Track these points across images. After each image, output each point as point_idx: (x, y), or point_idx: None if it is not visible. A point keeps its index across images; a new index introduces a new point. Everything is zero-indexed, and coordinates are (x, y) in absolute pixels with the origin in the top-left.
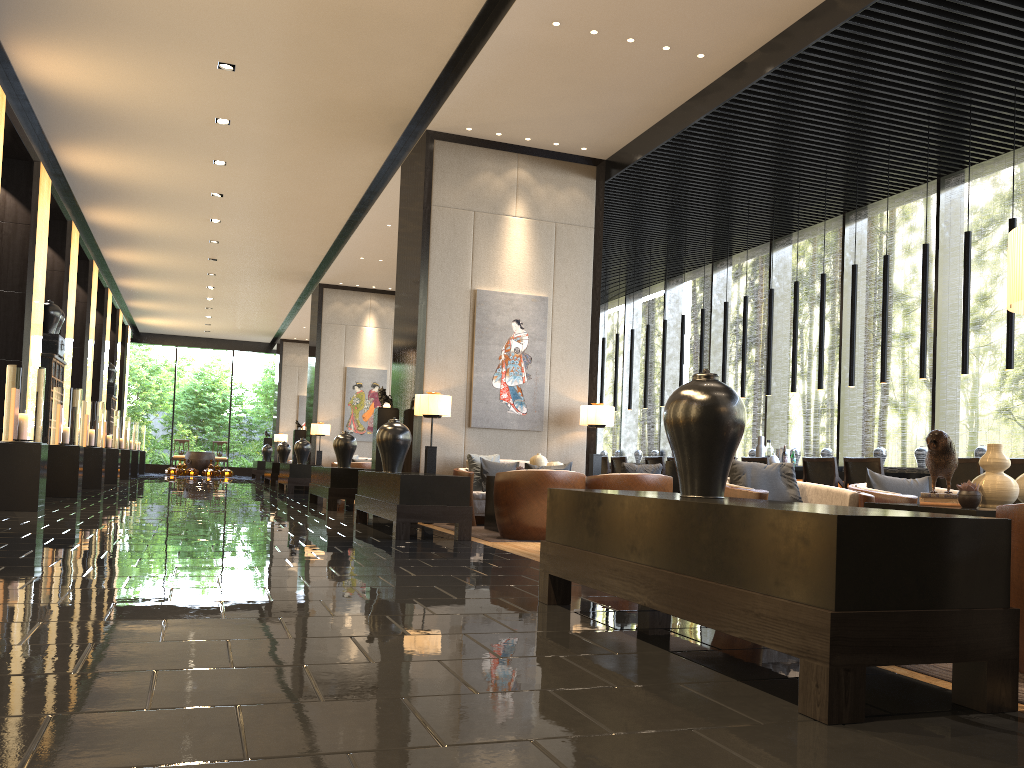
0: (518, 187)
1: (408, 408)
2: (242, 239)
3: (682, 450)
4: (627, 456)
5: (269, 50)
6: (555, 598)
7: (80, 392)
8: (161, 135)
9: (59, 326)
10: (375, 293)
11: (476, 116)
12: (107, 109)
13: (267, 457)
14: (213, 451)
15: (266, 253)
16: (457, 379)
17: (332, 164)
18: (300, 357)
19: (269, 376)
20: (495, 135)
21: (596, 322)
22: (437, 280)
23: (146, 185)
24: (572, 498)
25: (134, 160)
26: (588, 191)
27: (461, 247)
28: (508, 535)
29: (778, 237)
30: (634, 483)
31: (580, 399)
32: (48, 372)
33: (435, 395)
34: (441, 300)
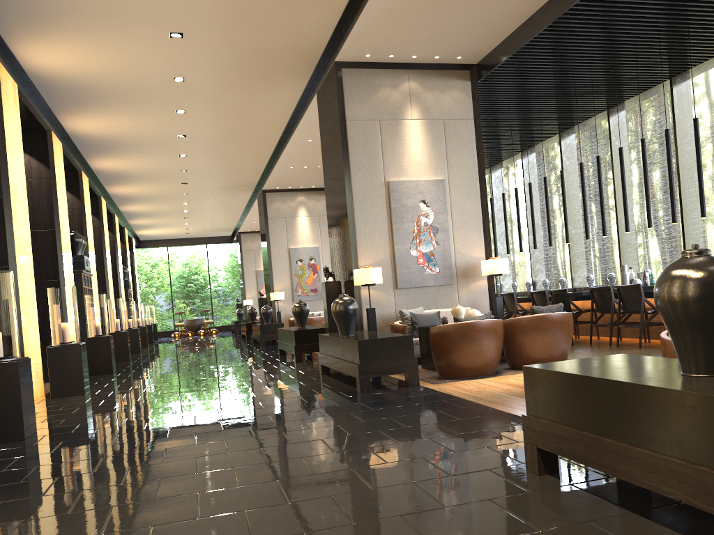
0: (411, 96)
1: (348, 280)
2: (203, 166)
3: (685, 330)
4: (506, 288)
5: (207, 16)
6: (545, 468)
7: (104, 296)
8: (135, 97)
9: (83, 248)
10: (303, 191)
11: (373, 44)
12: (92, 83)
13: (240, 317)
14: (202, 316)
15: (221, 173)
16: (383, 253)
17: (263, 100)
18: (253, 243)
19: (233, 259)
20: (388, 57)
21: (484, 193)
22: (358, 178)
23: (129, 136)
24: (556, 378)
25: (118, 119)
26: (465, 91)
27: (373, 150)
28: (446, 376)
29: (614, 105)
30: (543, 322)
31: (479, 255)
32: (80, 284)
33: (369, 268)
34: (363, 193)
